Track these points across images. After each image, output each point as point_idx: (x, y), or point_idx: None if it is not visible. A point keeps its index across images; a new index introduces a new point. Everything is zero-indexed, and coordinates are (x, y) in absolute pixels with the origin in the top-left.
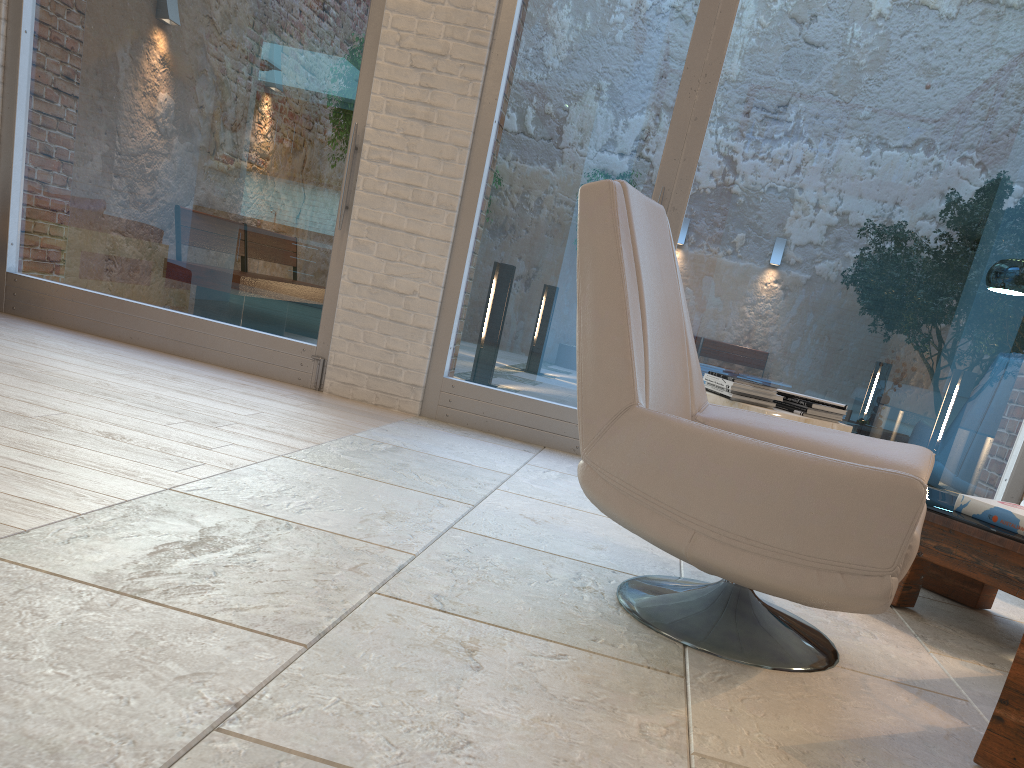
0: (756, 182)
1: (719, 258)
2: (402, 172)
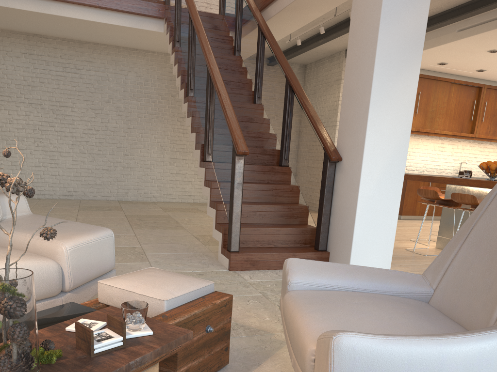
0: None
1: None
2: None
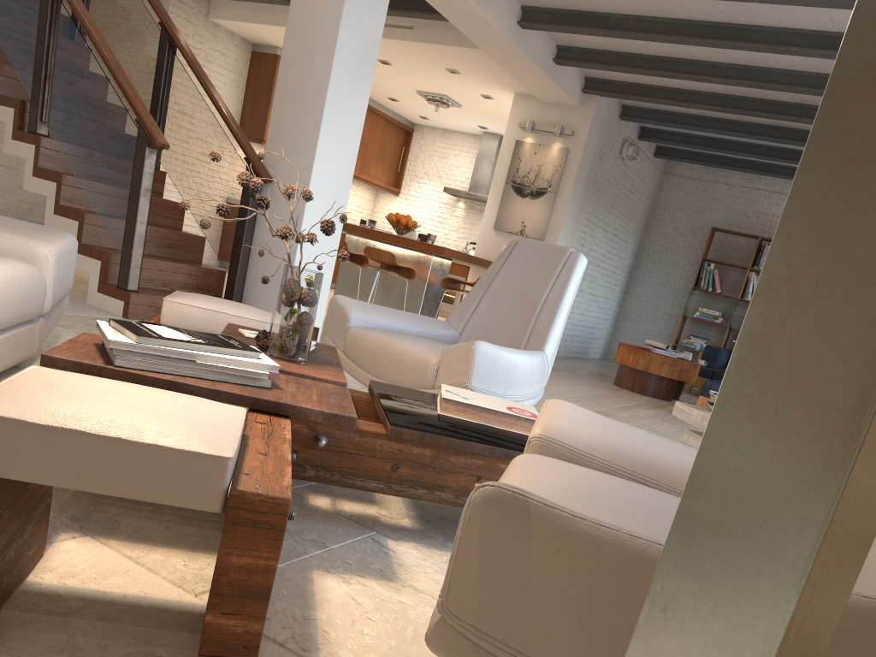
0: None
1: None
2: None
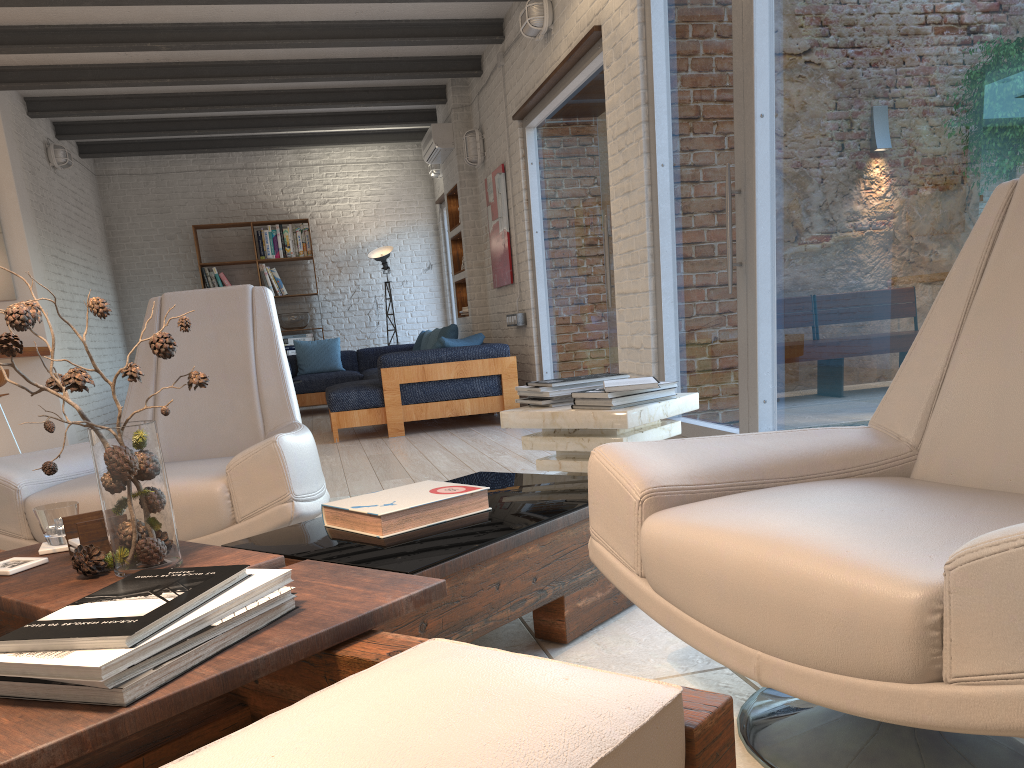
0: (809, 103)
1: (798, 214)
2: (625, 242)
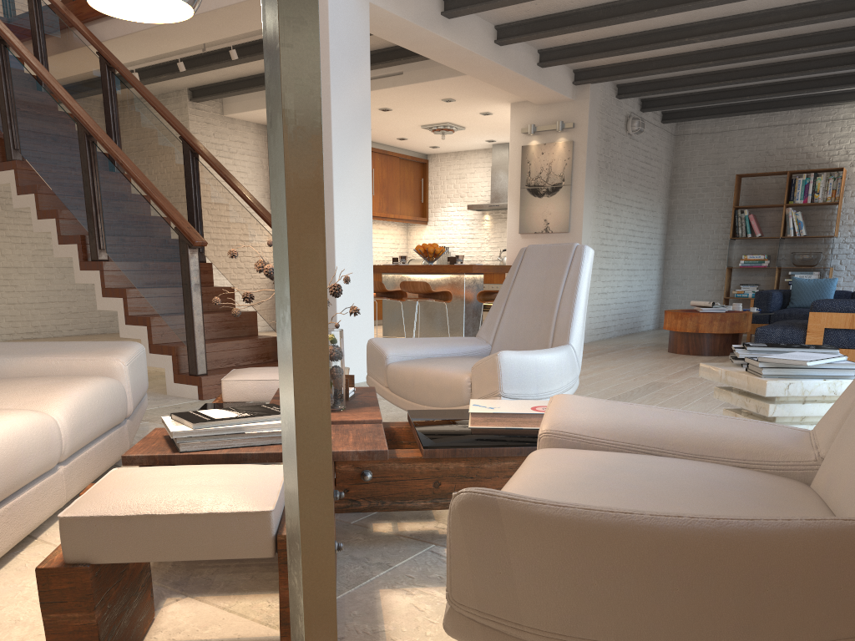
0: None
1: None
2: None
